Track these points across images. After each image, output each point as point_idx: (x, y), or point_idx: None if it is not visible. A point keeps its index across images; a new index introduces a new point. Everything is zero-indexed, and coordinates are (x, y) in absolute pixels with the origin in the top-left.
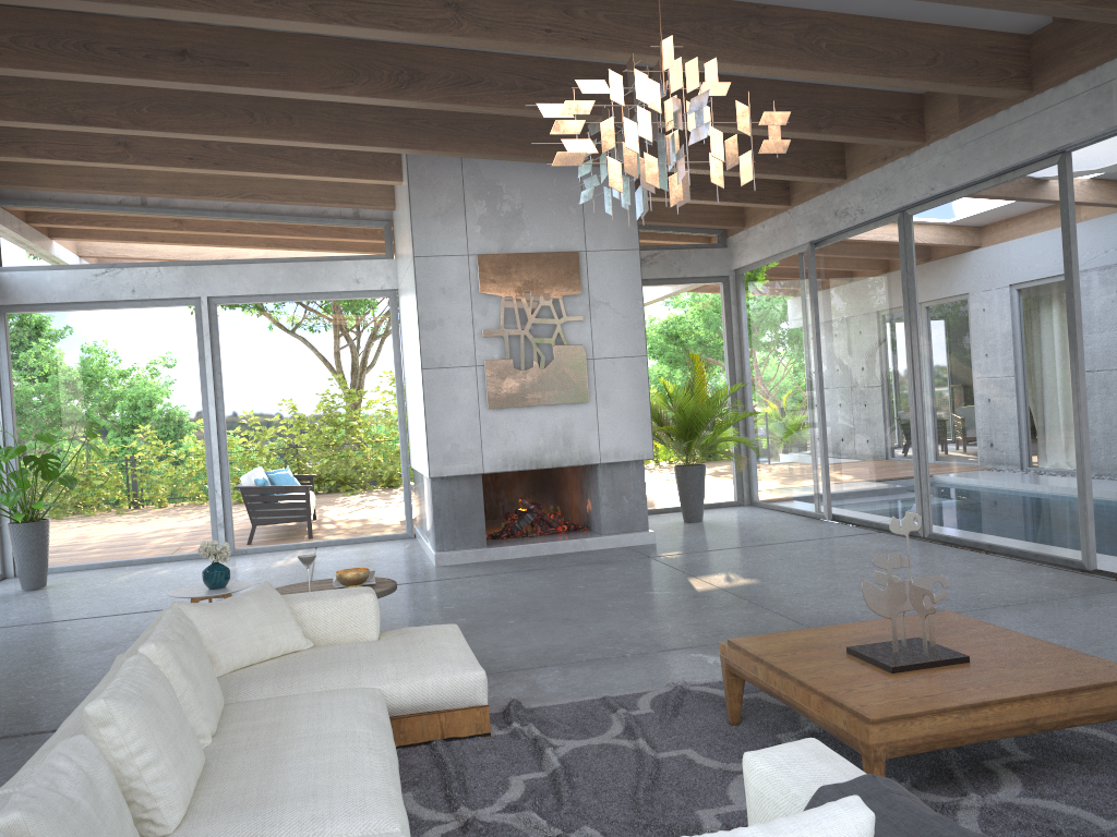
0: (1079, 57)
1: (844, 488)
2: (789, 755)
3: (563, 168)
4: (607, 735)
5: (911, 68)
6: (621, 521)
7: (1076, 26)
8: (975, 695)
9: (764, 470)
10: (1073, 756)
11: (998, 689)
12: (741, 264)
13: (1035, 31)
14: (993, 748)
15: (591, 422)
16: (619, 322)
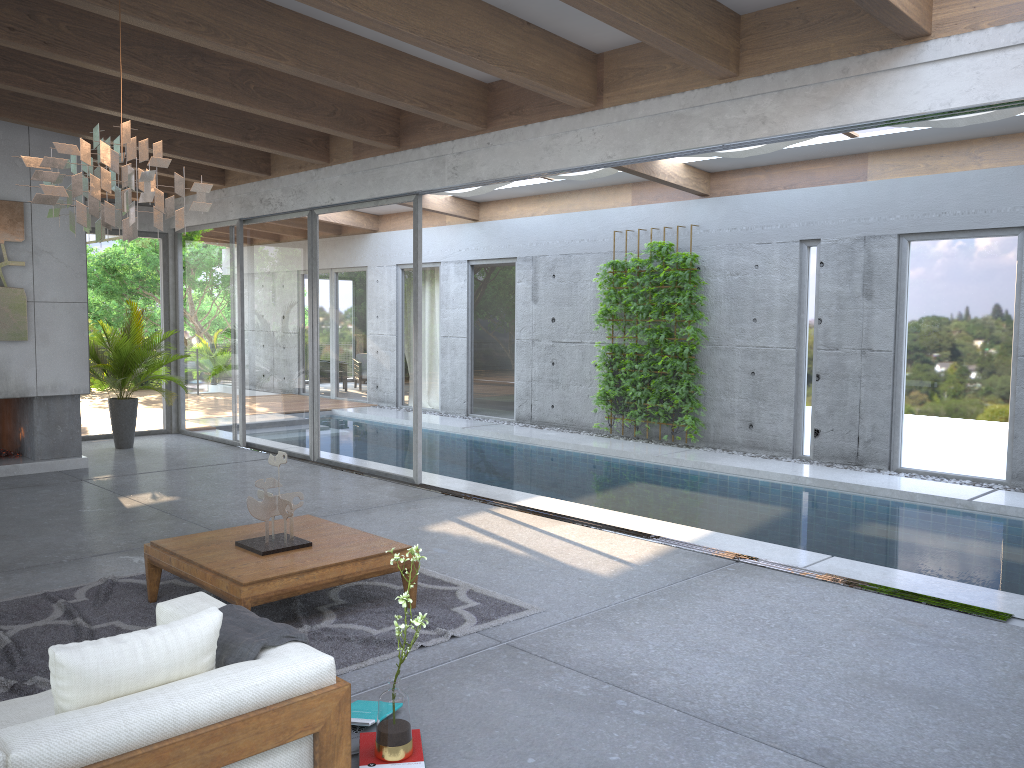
0: (428, 133)
1: (257, 422)
2: (185, 601)
3: (11, 123)
4: (49, 618)
5: (317, 116)
6: (55, 448)
7: None
8: (310, 564)
9: (191, 403)
10: (370, 599)
11: (324, 560)
12: None
13: None
14: (325, 599)
15: (30, 359)
16: (62, 270)
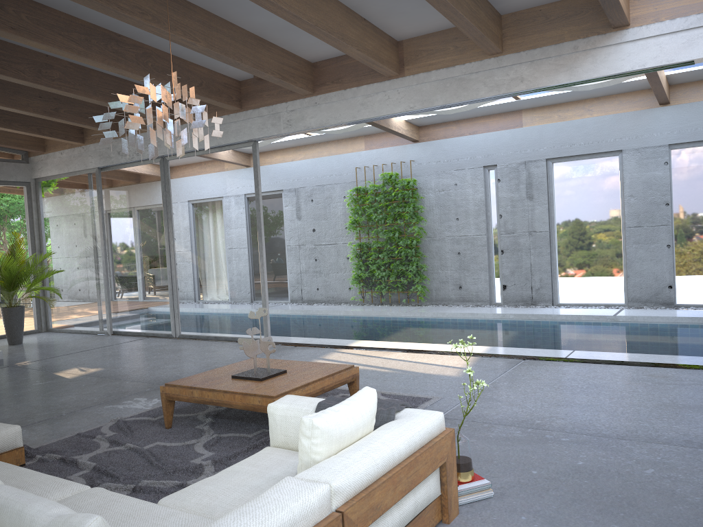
0: (265, 98)
1: (121, 315)
2: (290, 399)
3: None
4: (102, 447)
5: (191, 86)
6: None
7: (264, 83)
8: (303, 381)
9: (59, 308)
10: None
11: (308, 378)
12: (41, 175)
13: (243, 80)
14: None
15: None
16: None
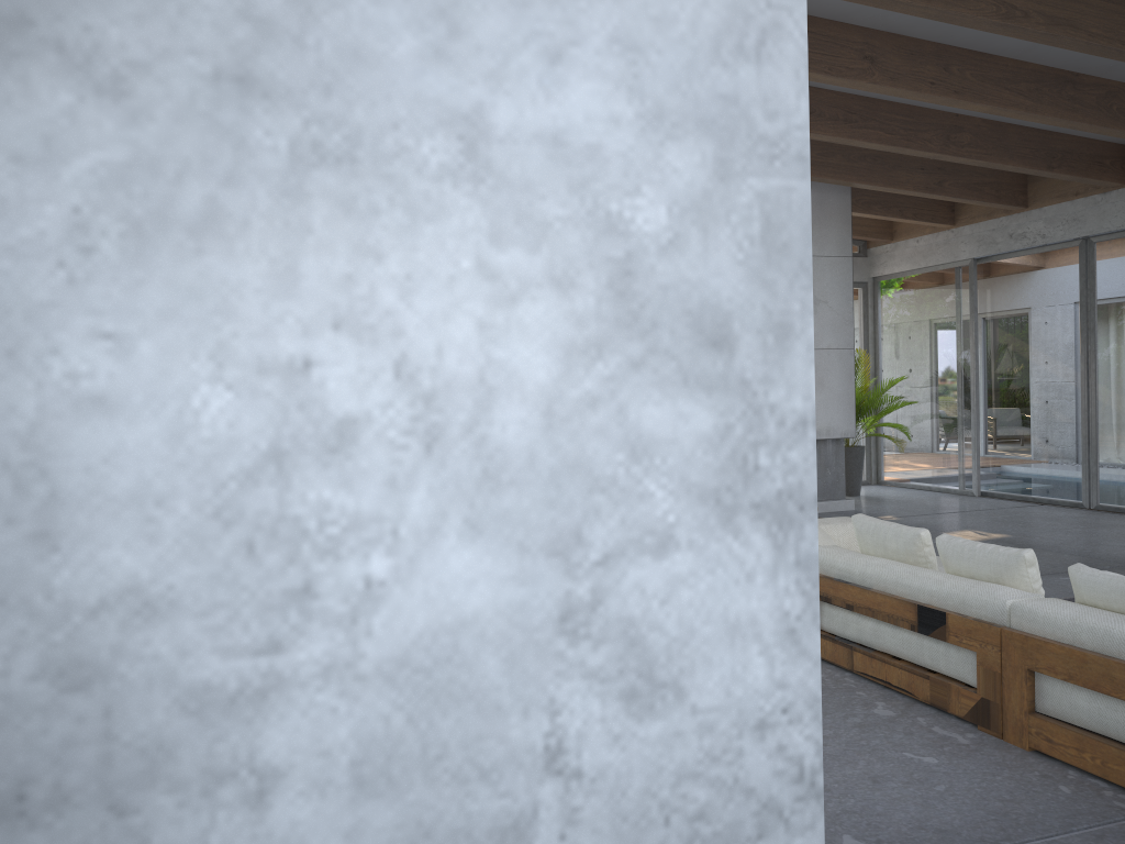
0: None
1: (996, 469)
2: None
3: None
4: None
5: None
6: (824, 490)
7: None
8: None
9: (897, 453)
10: None
11: None
12: (884, 272)
13: None
14: None
15: None
16: (833, 318)
